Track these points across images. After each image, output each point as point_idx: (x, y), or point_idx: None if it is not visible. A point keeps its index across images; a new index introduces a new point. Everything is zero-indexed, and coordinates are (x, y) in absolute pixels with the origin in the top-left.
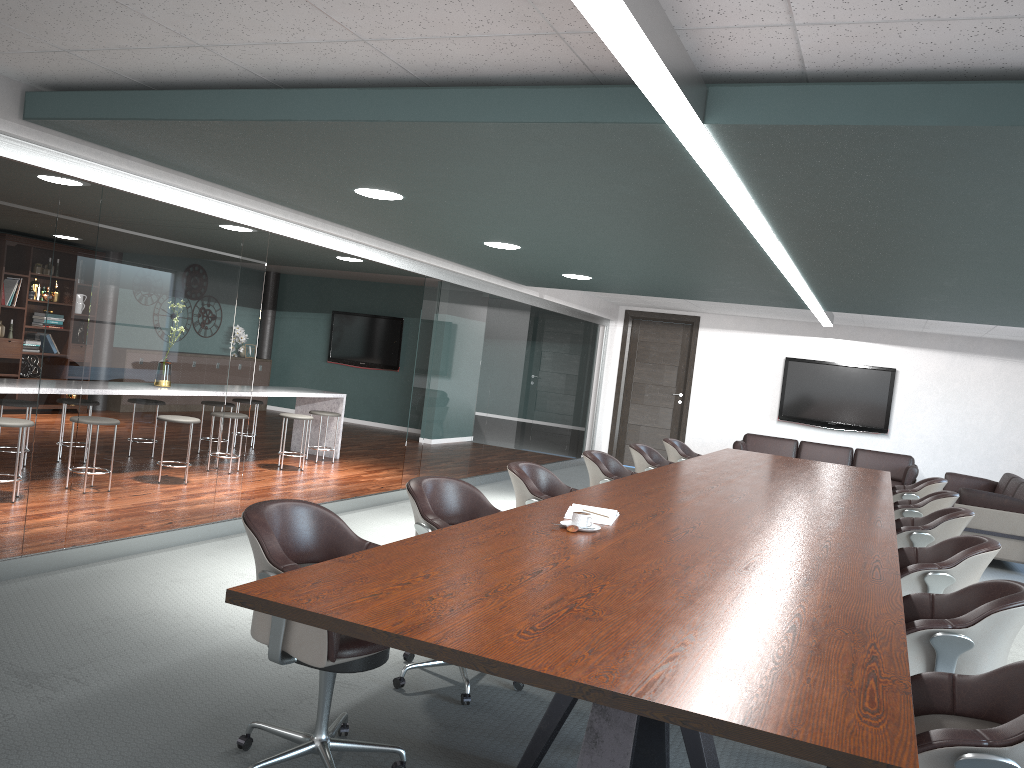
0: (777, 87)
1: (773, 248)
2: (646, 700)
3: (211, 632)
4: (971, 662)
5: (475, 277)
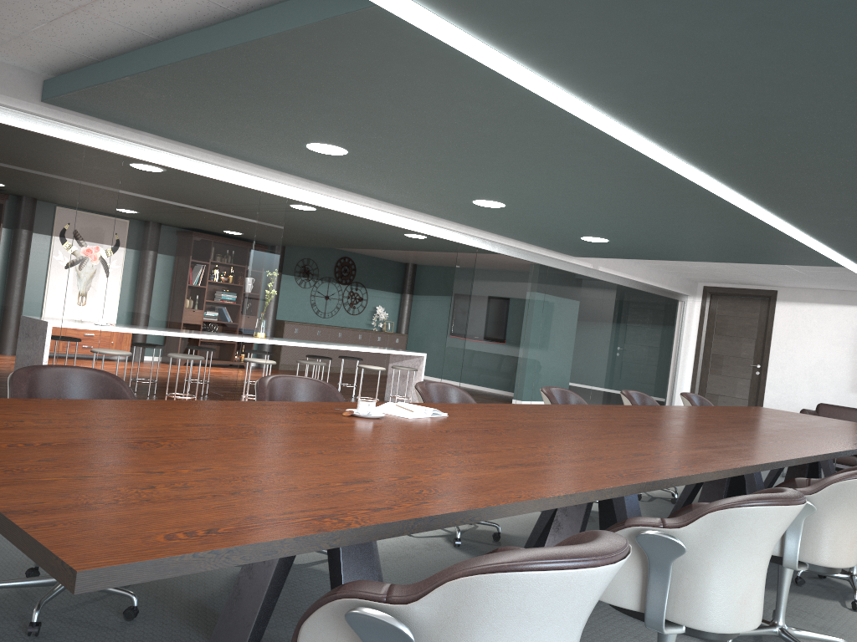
0: None
1: (692, 174)
2: None
3: None
4: (692, 572)
5: (513, 246)
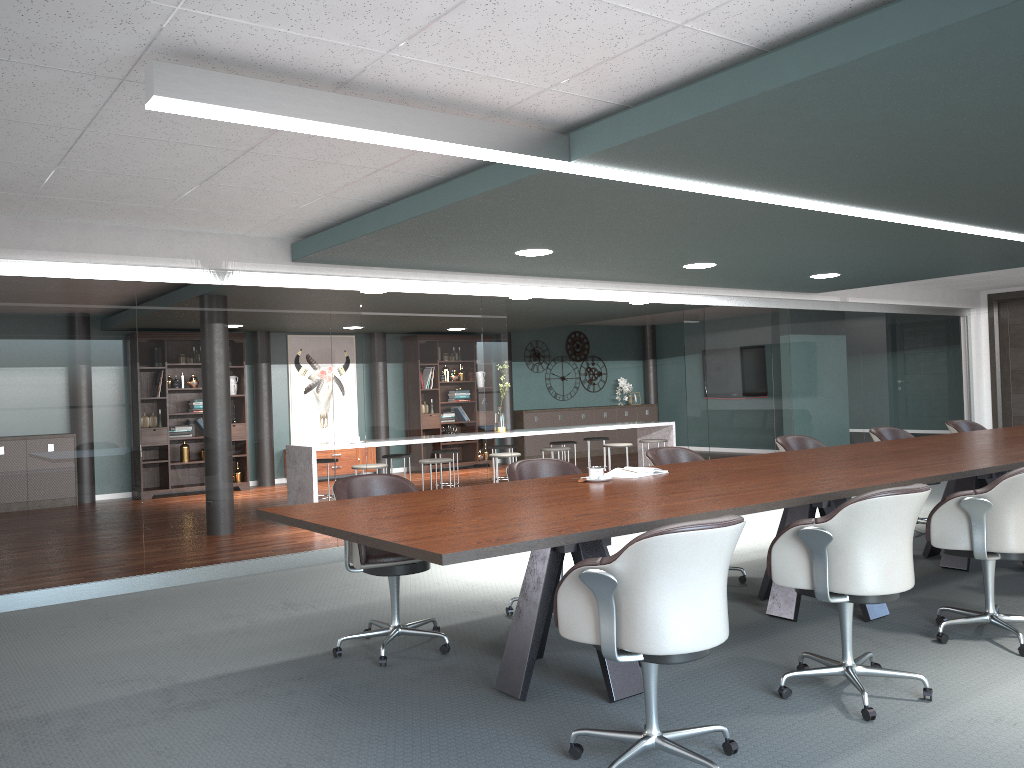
0: (602, 121)
1: (874, 215)
2: (365, 536)
3: (421, 586)
4: (842, 553)
5: (742, 296)
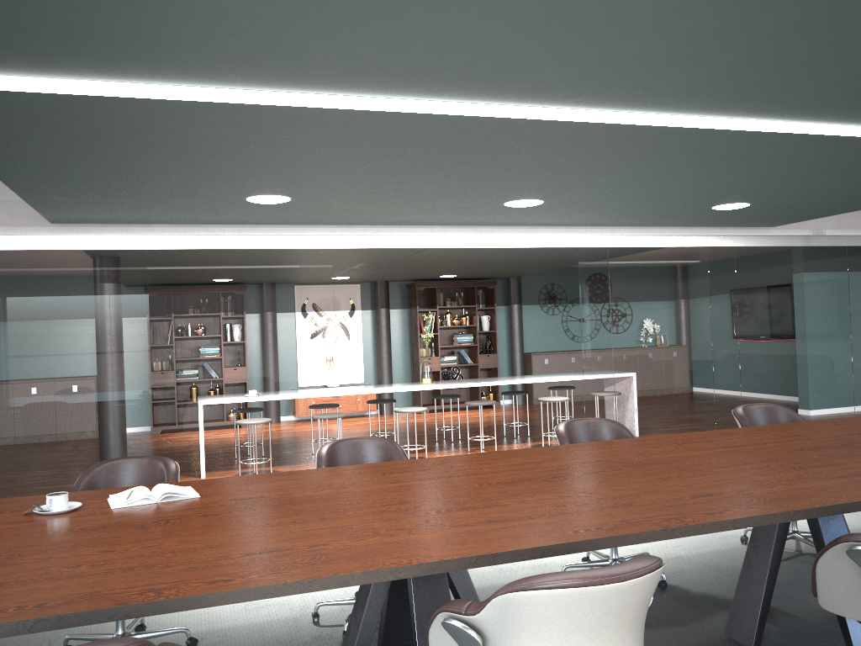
0: None
1: (576, 116)
2: None
3: None
4: None
5: (660, 234)
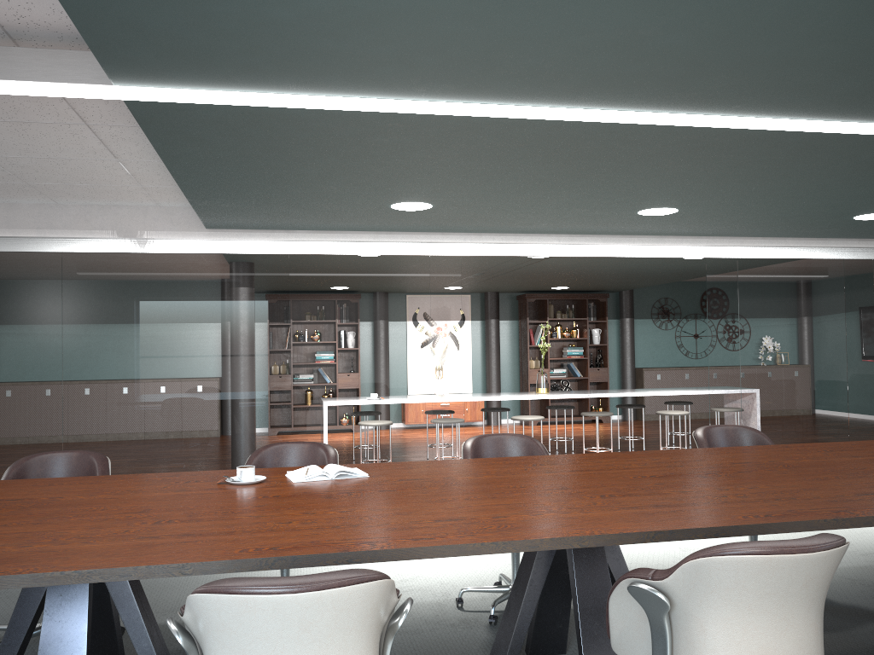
0: None
1: (734, 123)
2: None
3: None
4: None
5: (793, 245)
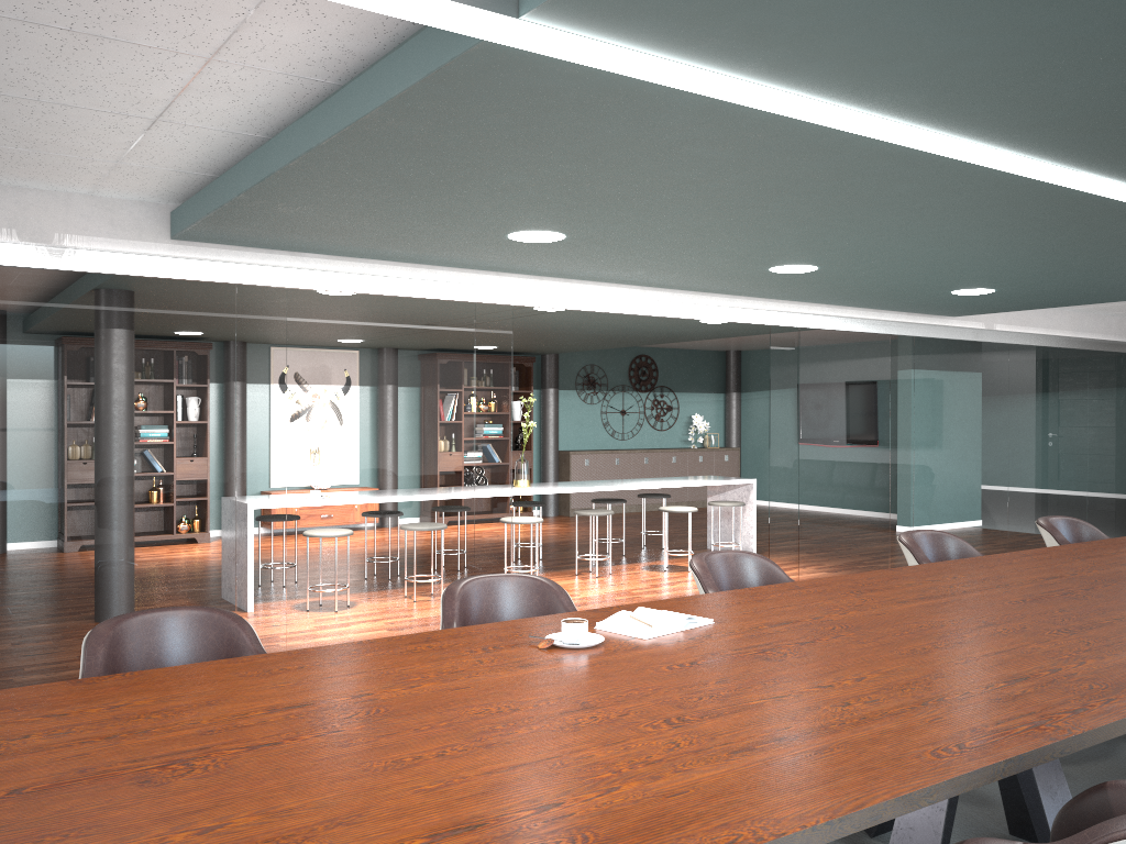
0: None
1: (1088, 184)
2: None
3: None
4: None
5: (853, 316)
